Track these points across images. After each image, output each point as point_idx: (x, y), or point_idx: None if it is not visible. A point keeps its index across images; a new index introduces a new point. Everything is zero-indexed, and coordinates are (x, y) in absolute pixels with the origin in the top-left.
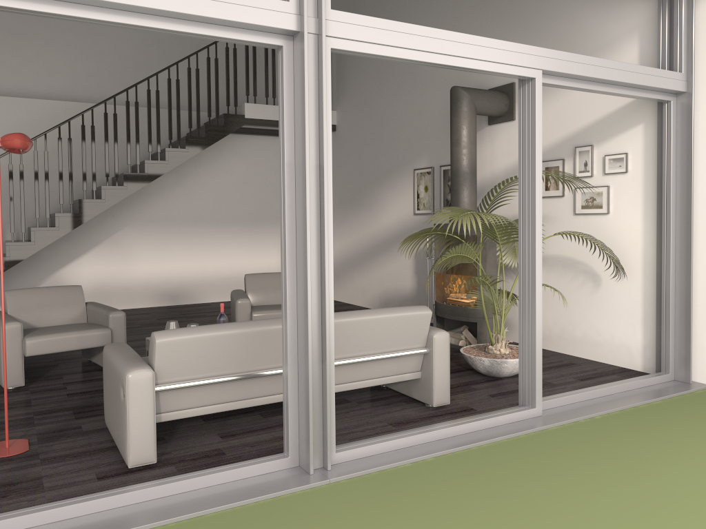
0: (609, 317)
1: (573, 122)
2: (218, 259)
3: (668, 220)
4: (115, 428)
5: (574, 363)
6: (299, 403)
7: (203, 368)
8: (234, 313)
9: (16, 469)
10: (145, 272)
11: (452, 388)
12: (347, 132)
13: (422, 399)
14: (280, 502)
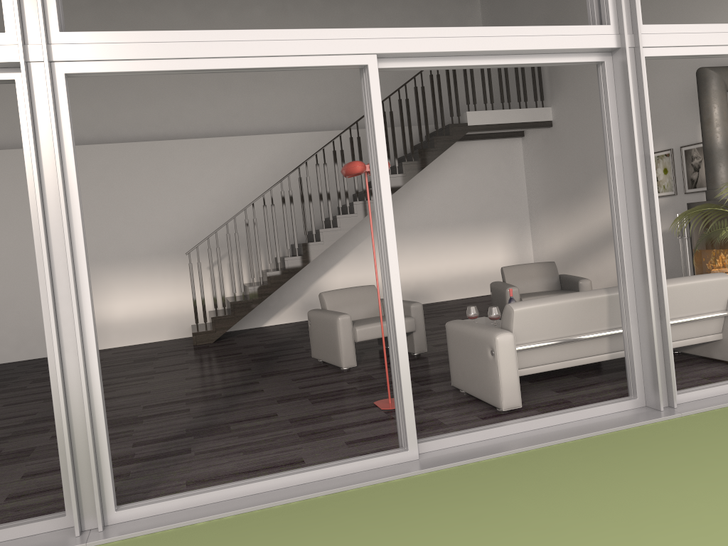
0: None
1: None
2: (448, 260)
3: None
4: (477, 383)
5: None
6: (642, 354)
7: (546, 332)
8: (503, 300)
9: None
10: None
11: None
12: (565, 126)
13: (726, 358)
14: (648, 428)
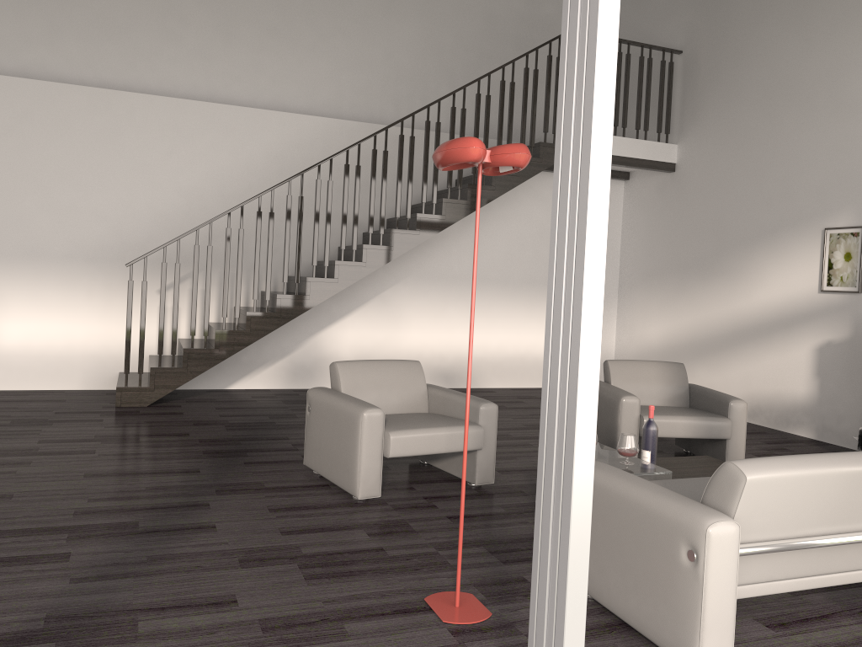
0: None
1: None
2: (503, 332)
3: None
4: (637, 600)
5: None
6: None
7: (788, 524)
8: (611, 414)
9: None
10: (416, 342)
11: None
12: (695, 174)
13: None
14: None
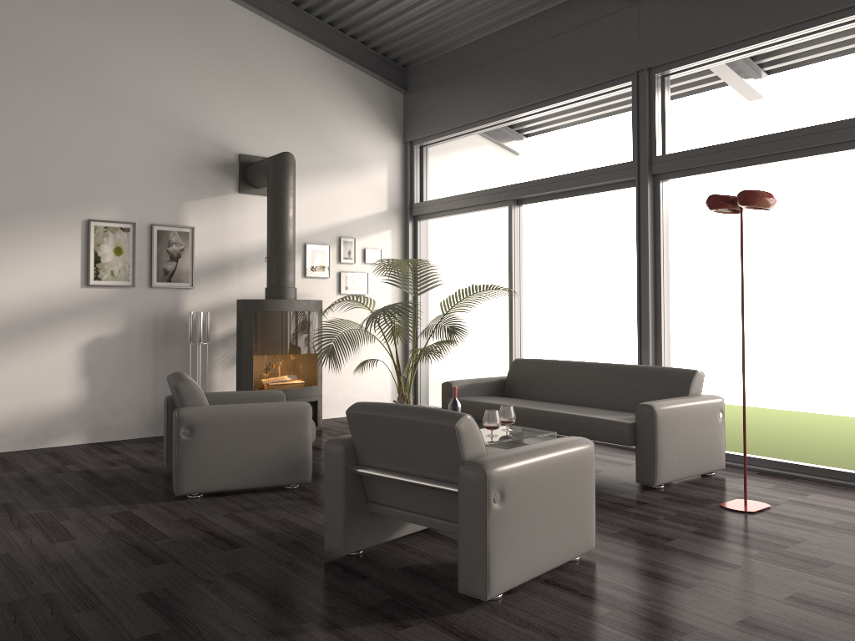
0: (367, 376)
1: (337, 215)
2: None
3: (421, 299)
4: (702, 457)
5: None
6: None
7: None
8: (294, 429)
9: (769, 495)
10: None
11: None
12: None
13: None
14: None
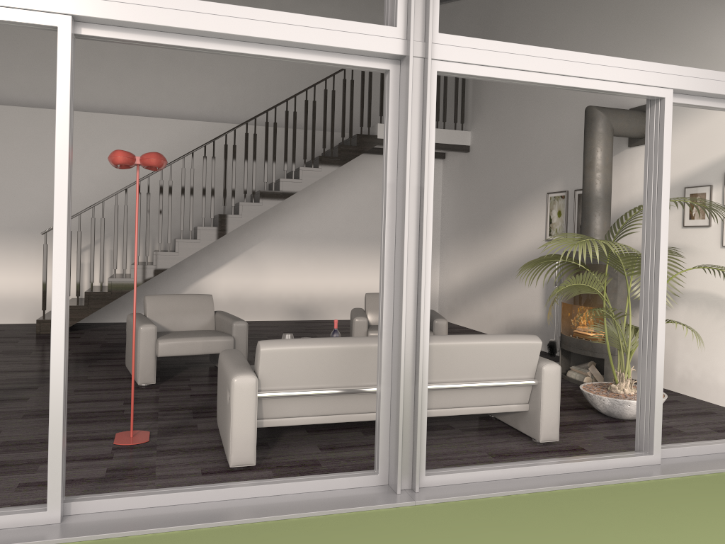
0: None
1: (724, 144)
2: (346, 277)
3: None
4: (222, 428)
5: (714, 412)
6: (391, 422)
7: (303, 380)
8: (351, 330)
9: (136, 456)
10: (276, 286)
11: (566, 425)
12: (480, 153)
13: (529, 433)
14: (362, 516)
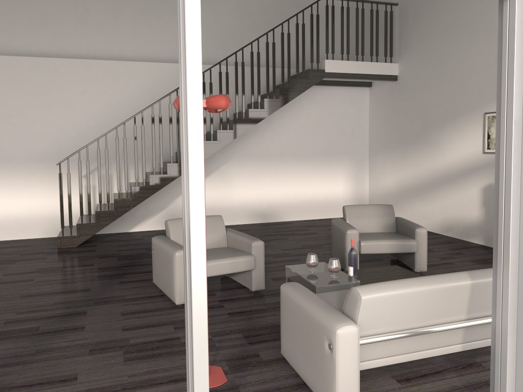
0: None
1: None
2: (297, 186)
3: None
4: (309, 371)
5: None
6: (517, 374)
7: (396, 322)
8: (342, 240)
9: None
10: (243, 196)
11: None
12: (409, 81)
13: None
14: None
